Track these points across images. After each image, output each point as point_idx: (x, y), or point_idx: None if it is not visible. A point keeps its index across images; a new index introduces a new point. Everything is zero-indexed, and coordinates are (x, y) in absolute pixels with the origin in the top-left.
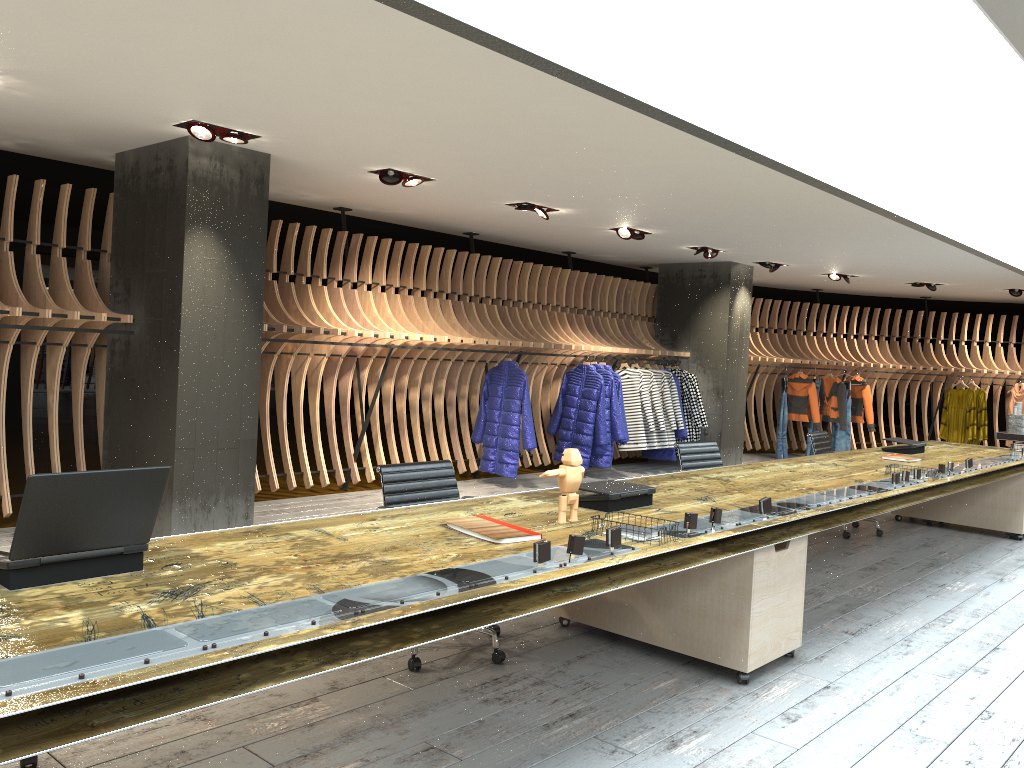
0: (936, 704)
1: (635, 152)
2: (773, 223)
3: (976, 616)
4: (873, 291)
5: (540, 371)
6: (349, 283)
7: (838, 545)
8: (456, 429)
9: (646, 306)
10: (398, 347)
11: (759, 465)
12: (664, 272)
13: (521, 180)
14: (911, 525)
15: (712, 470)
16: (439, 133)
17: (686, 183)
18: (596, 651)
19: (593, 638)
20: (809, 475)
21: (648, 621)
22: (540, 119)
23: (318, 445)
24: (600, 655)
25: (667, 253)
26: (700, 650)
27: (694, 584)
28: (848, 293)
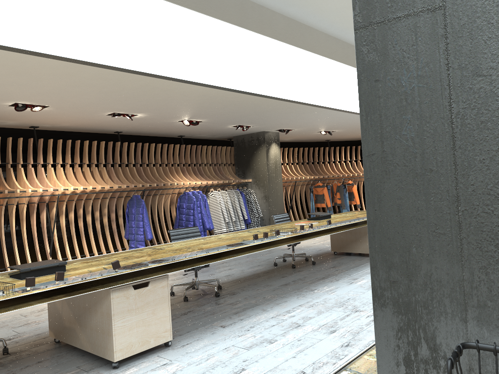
0: (217, 368)
1: (117, 79)
2: (250, 109)
3: (311, 306)
4: (355, 137)
5: (167, 198)
6: (39, 164)
7: (284, 272)
8: (116, 233)
9: (231, 158)
10: (62, 195)
11: (209, 237)
12: (236, 140)
13: (90, 101)
14: (339, 256)
15: (170, 243)
16: (3, 80)
17: (172, 93)
18: (54, 357)
19: (64, 348)
20: (223, 240)
21: (80, 336)
22: (38, 66)
23: (26, 251)
24: (53, 359)
25: (228, 130)
26: (98, 351)
27: (93, 313)
28: (345, 140)
